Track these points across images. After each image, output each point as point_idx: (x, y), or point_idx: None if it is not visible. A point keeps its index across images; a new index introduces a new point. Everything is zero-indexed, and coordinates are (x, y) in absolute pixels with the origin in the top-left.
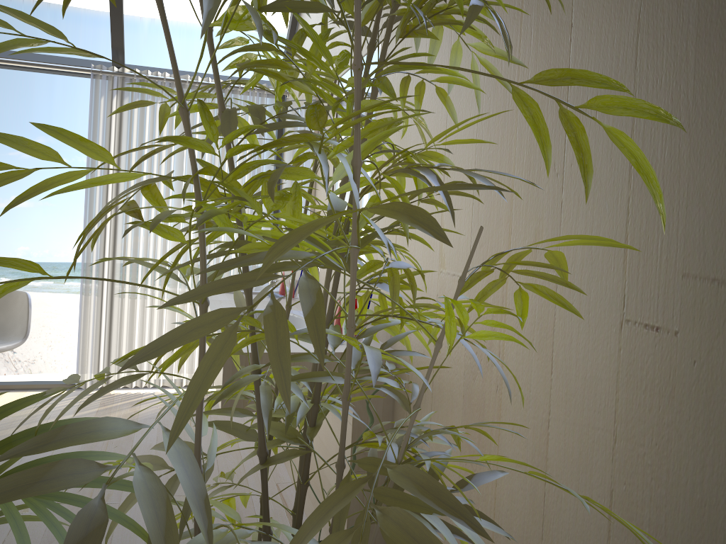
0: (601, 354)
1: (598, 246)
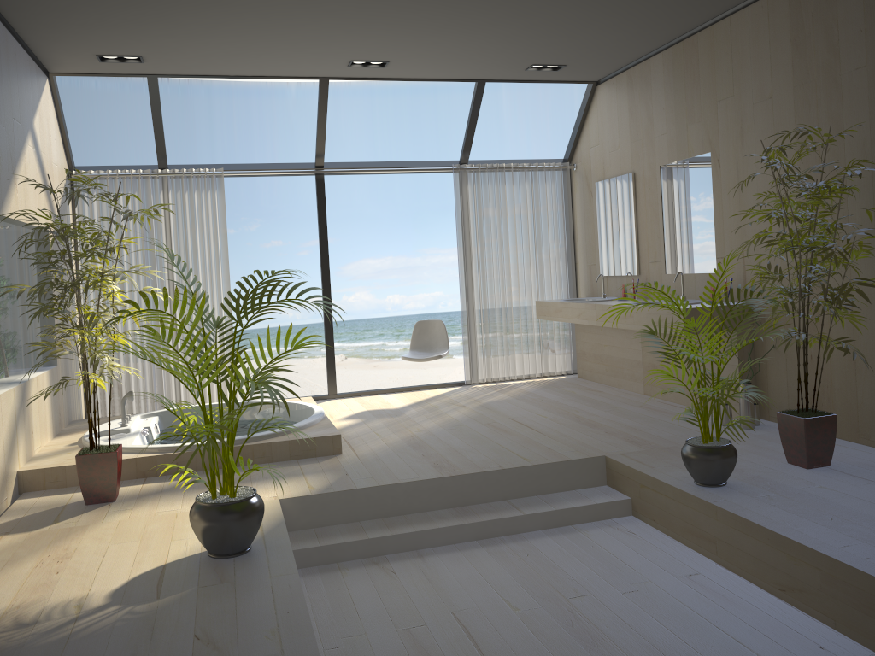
0: (870, 271)
1: (865, 239)
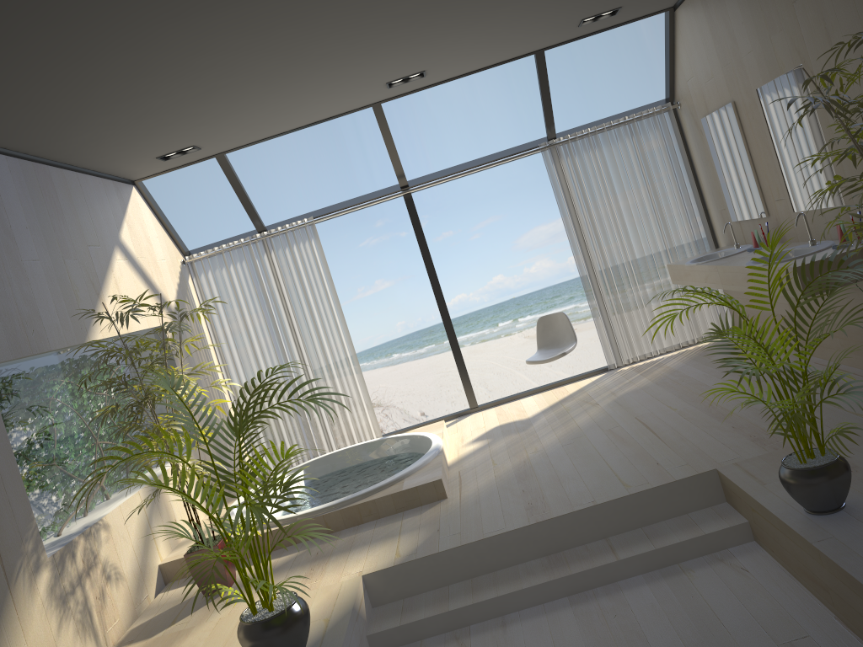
0: None
1: None
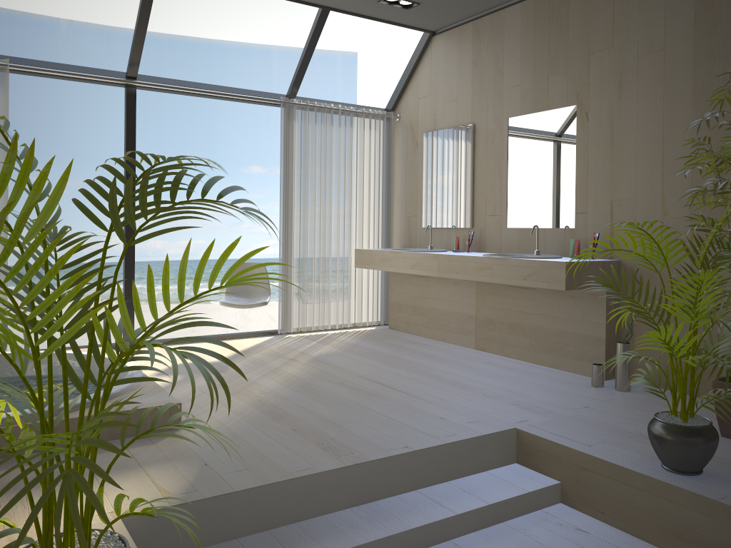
0: None
1: None
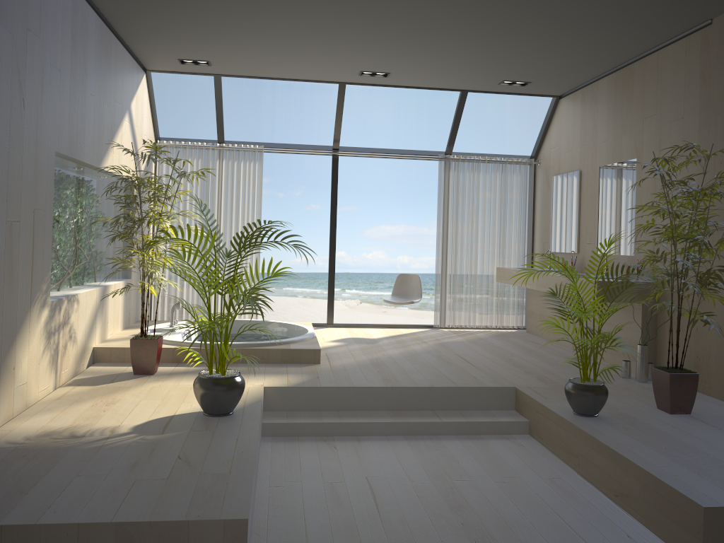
0: None
1: None
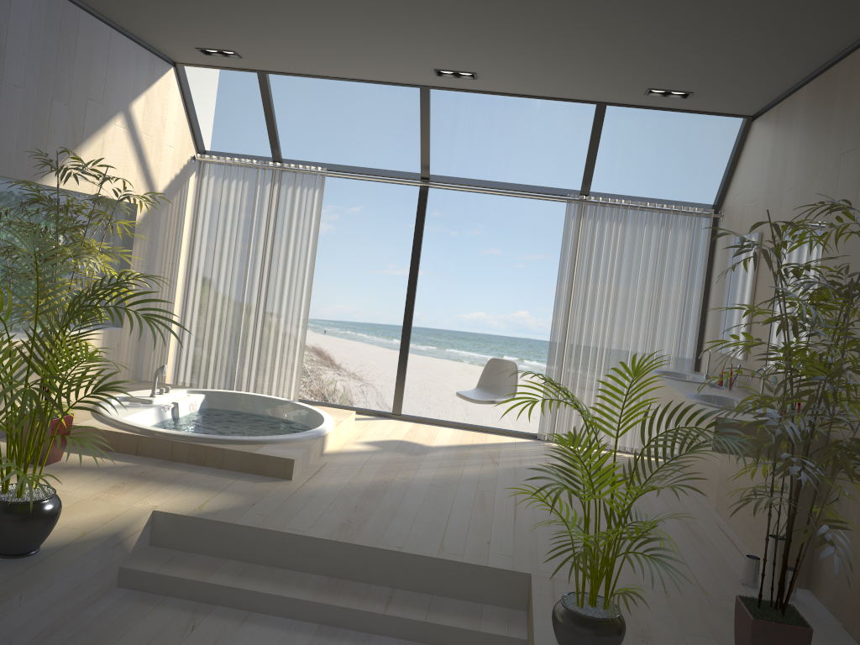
0: None
1: None
